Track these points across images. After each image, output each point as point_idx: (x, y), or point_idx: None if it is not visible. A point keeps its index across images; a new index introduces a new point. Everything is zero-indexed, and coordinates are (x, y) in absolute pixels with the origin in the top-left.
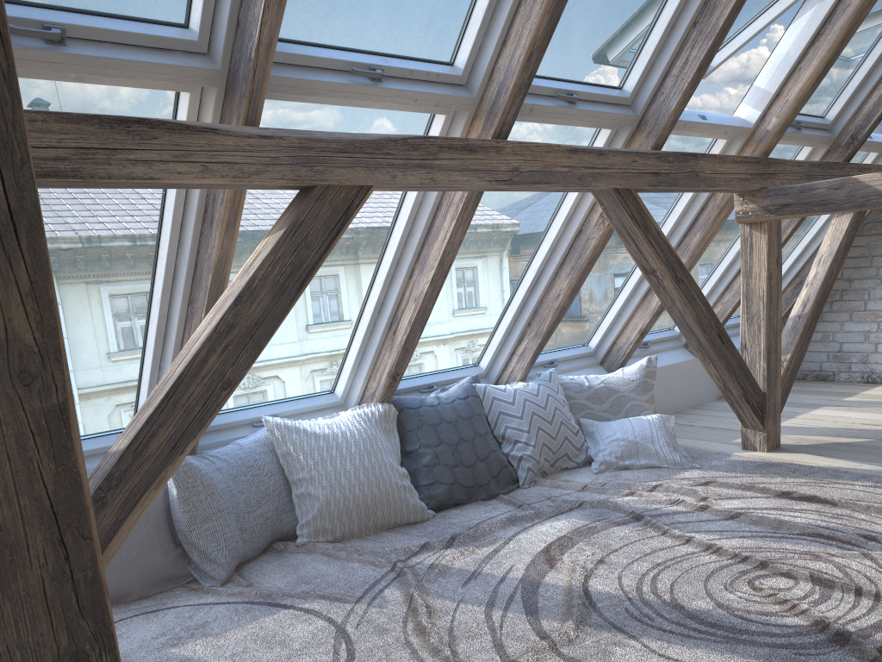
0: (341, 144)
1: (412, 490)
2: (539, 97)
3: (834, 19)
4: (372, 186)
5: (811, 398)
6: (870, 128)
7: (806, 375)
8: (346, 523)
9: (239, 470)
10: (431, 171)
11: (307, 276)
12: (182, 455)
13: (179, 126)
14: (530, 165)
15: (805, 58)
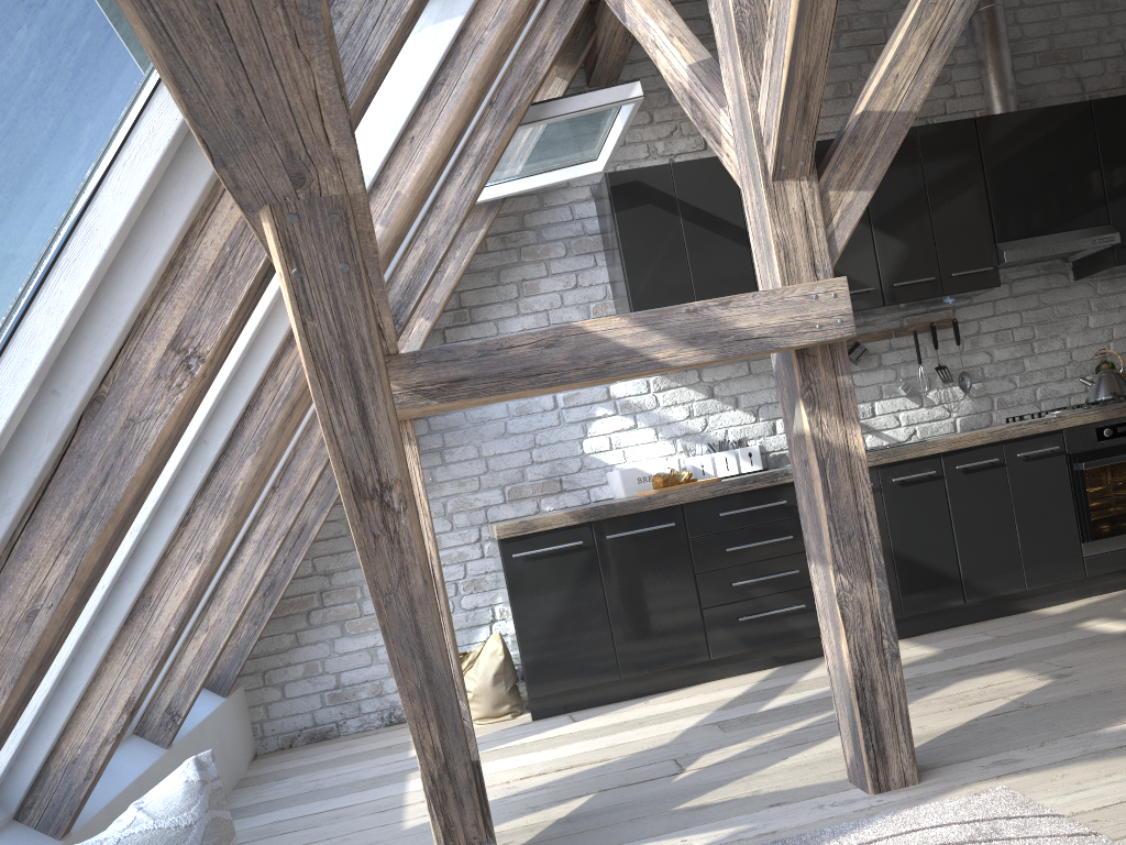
0: None
1: None
2: None
3: (459, 61)
4: None
5: (364, 768)
6: (415, 306)
7: (294, 738)
8: None
9: None
10: None
11: None
12: None
13: None
14: None
15: (420, 121)
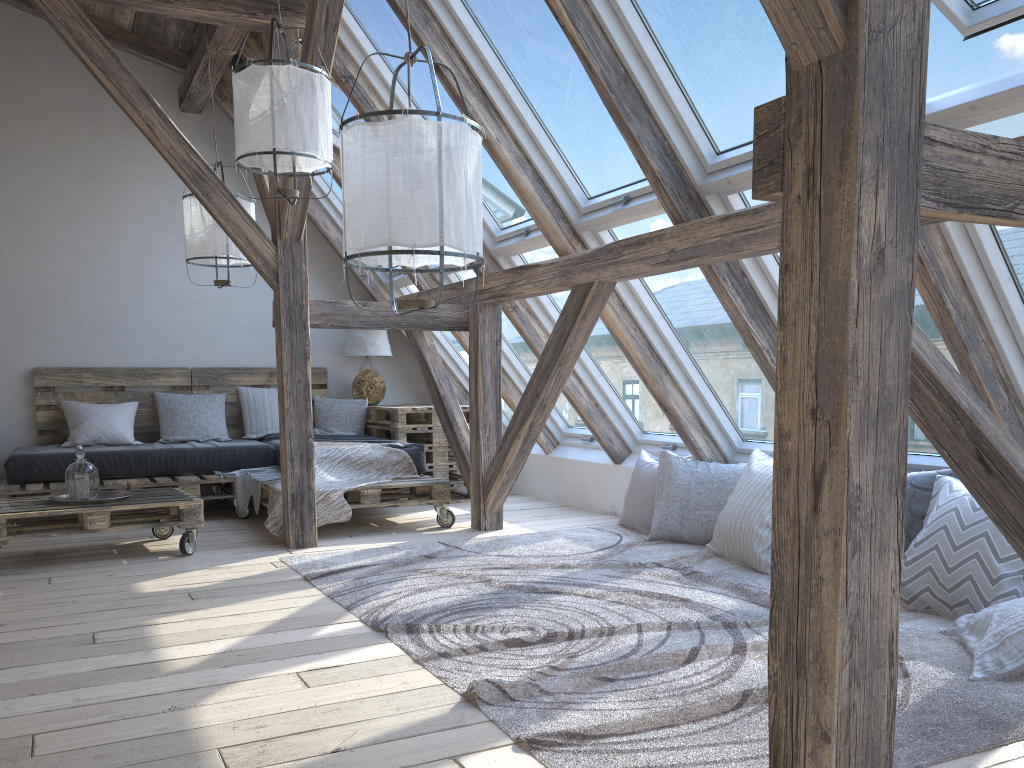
0: (577, 259)
1: (762, 540)
2: (743, 165)
3: None
4: (594, 282)
5: None
6: None
7: None
8: (721, 543)
9: (711, 479)
10: (617, 266)
11: (565, 340)
12: (524, 426)
13: (529, 266)
14: (684, 243)
15: None
